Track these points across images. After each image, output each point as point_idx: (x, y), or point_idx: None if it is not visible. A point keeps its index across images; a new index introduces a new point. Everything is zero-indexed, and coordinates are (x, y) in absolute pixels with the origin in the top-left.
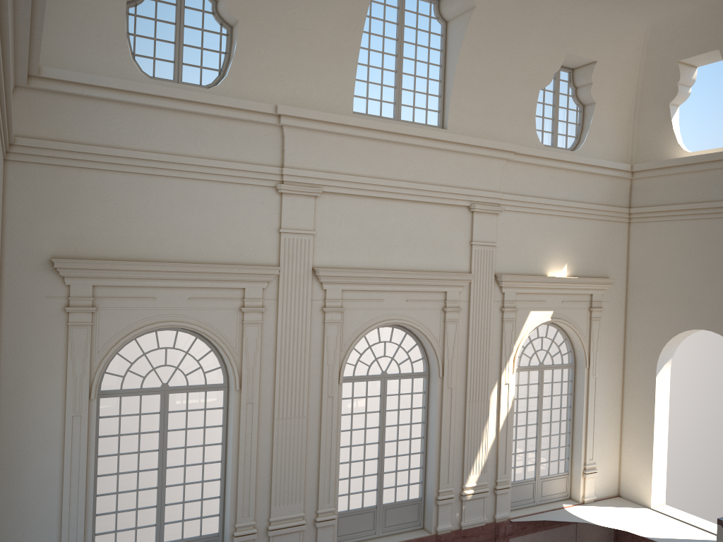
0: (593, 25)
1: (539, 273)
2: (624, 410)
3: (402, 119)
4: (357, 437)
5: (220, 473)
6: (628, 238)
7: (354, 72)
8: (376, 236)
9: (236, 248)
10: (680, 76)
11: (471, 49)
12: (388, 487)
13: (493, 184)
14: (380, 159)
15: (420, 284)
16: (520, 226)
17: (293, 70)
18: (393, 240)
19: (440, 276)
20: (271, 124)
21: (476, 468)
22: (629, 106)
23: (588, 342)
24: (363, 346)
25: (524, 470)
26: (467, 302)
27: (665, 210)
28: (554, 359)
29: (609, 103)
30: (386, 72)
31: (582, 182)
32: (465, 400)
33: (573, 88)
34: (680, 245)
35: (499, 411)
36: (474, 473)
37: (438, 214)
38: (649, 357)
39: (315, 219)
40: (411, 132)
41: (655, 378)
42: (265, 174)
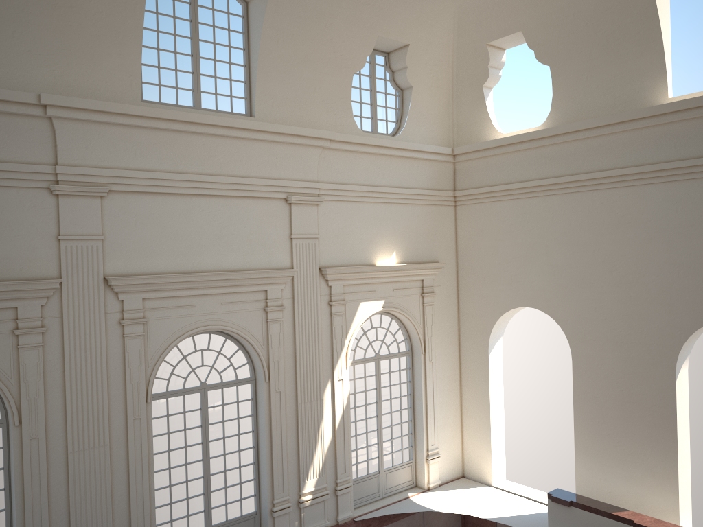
0: (401, 7)
1: (367, 263)
2: (463, 391)
3: (203, 107)
4: (178, 457)
5: (5, 523)
6: (455, 221)
7: (138, 56)
8: (181, 237)
9: (2, 262)
10: (490, 59)
11: (274, 30)
12: (218, 506)
13: (311, 173)
14: (179, 151)
15: (235, 284)
16: (344, 215)
17: (61, 53)
18: (201, 239)
19: (257, 274)
20: (37, 116)
21: (314, 472)
22: (446, 89)
23: (422, 328)
24: (178, 357)
25: (367, 465)
26: (291, 299)
27: (486, 192)
28: (391, 348)
29: (426, 87)
30: (181, 56)
31: (405, 167)
32: (297, 402)
33: (390, 72)
34: (502, 226)
35: (334, 409)
36: (311, 477)
37: (252, 209)
38: (481, 337)
39: (103, 222)
40: (210, 121)
41: (488, 358)
42: (34, 174)
